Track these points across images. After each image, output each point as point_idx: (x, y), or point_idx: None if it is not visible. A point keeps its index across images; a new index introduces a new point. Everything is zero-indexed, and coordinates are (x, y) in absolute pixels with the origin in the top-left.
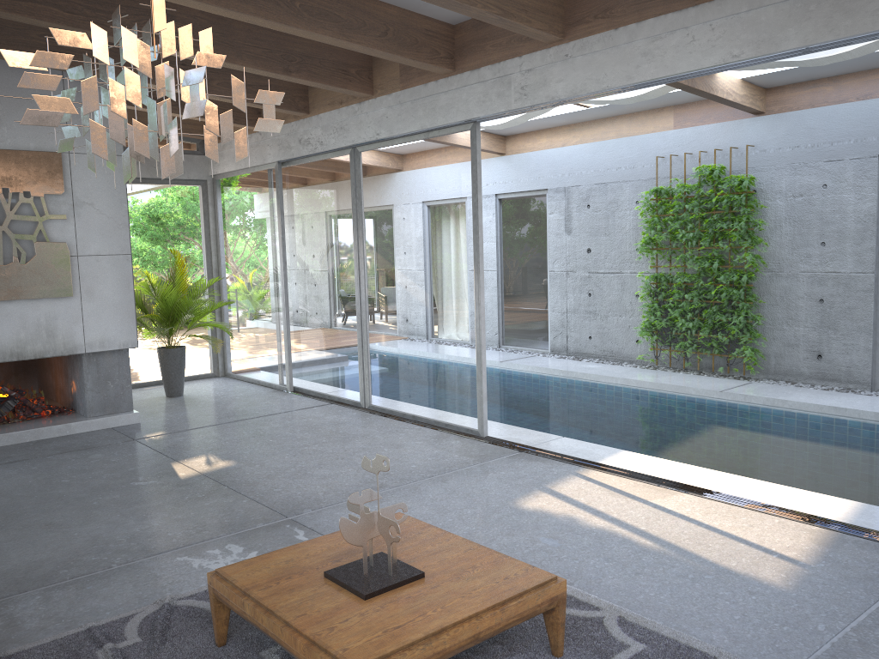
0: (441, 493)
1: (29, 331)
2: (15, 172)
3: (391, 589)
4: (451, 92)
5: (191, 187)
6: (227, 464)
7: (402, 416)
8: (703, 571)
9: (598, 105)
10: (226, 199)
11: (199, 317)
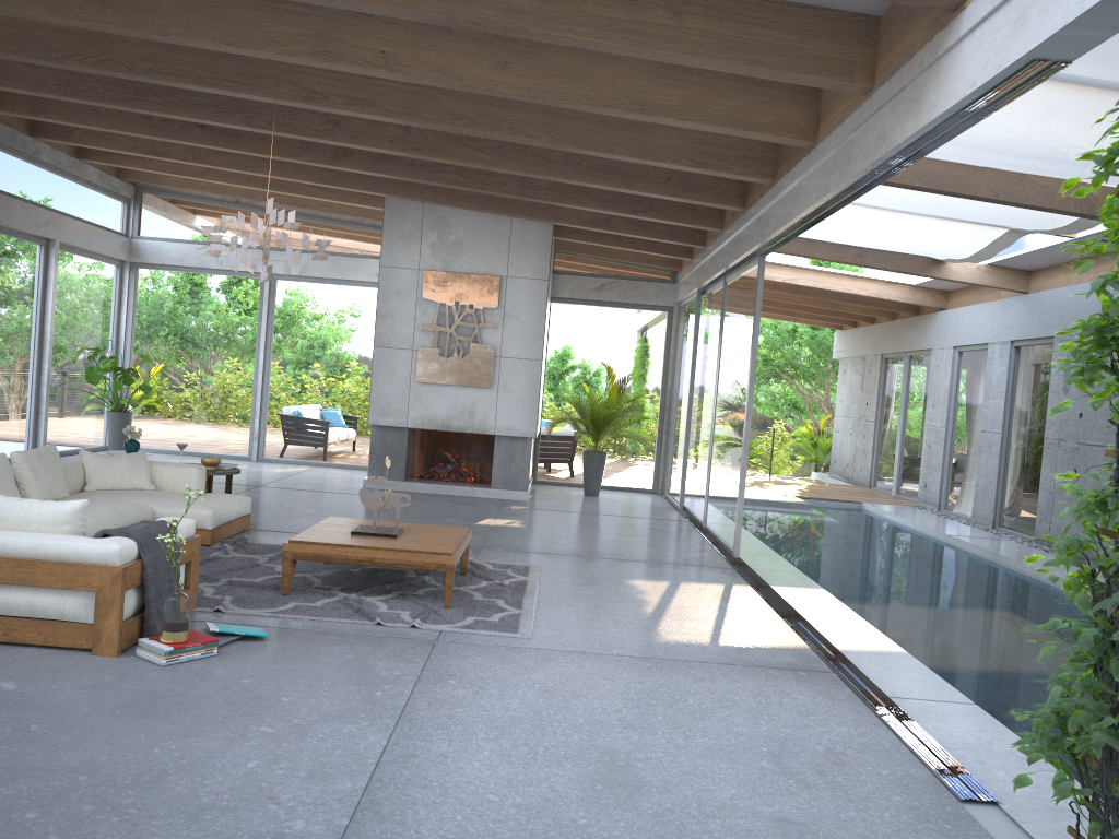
0: (599, 565)
1: (457, 410)
2: (465, 290)
3: (370, 535)
4: (745, 227)
5: (658, 312)
6: (517, 526)
7: (712, 536)
8: (636, 624)
9: (1081, 235)
10: (680, 325)
11: (620, 428)
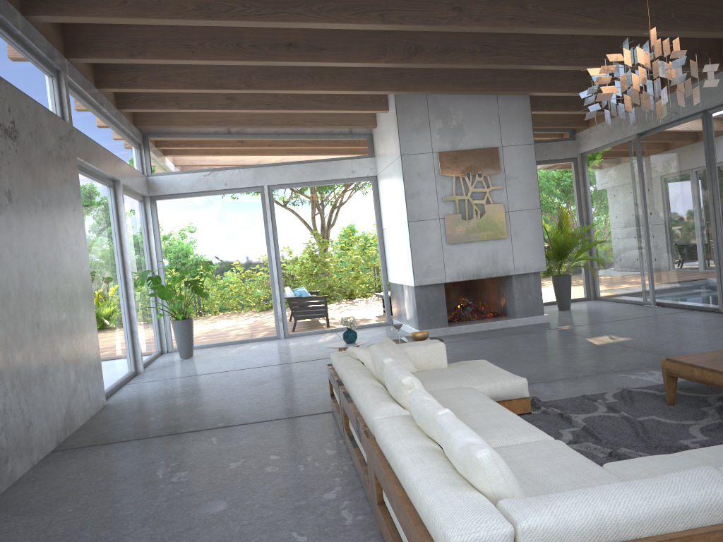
0: None
1: (482, 260)
2: (472, 163)
3: None
4: None
5: (566, 164)
6: (625, 339)
7: None
8: None
9: None
10: (592, 169)
11: (580, 253)
